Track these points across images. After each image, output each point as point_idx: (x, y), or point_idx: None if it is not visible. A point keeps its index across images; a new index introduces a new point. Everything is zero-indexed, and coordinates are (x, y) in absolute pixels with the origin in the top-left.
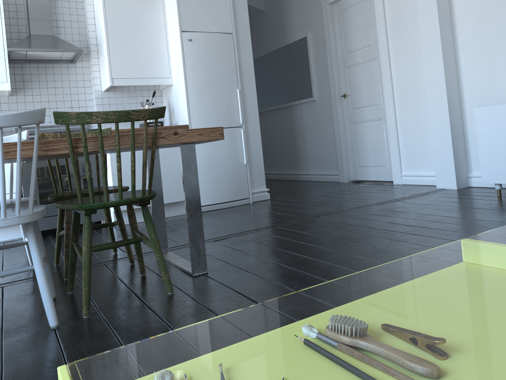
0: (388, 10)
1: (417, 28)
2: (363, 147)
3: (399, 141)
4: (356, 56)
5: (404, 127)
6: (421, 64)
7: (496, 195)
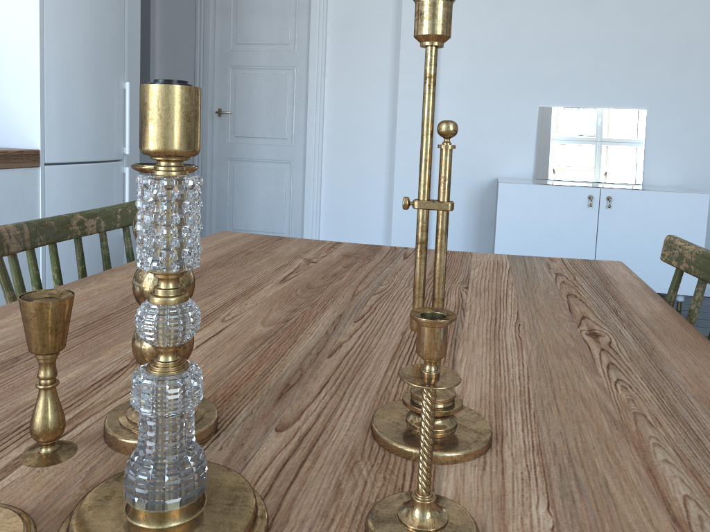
0: (334, 1)
1: (380, 44)
2: (248, 200)
3: (322, 200)
4: (255, 53)
5: (334, 181)
6: (378, 97)
7: None
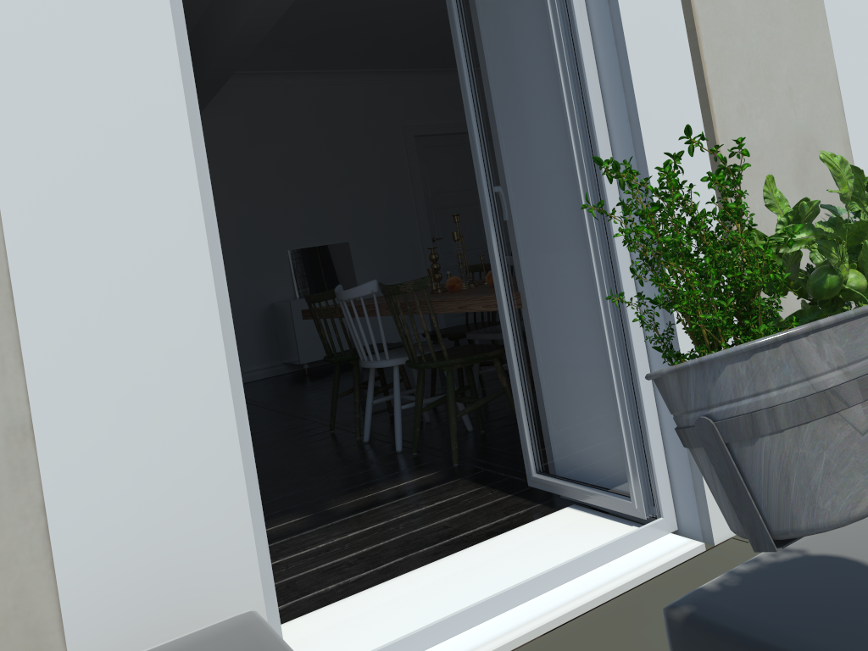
0: None
1: None
2: None
3: None
4: None
5: None
6: None
7: (297, 375)
